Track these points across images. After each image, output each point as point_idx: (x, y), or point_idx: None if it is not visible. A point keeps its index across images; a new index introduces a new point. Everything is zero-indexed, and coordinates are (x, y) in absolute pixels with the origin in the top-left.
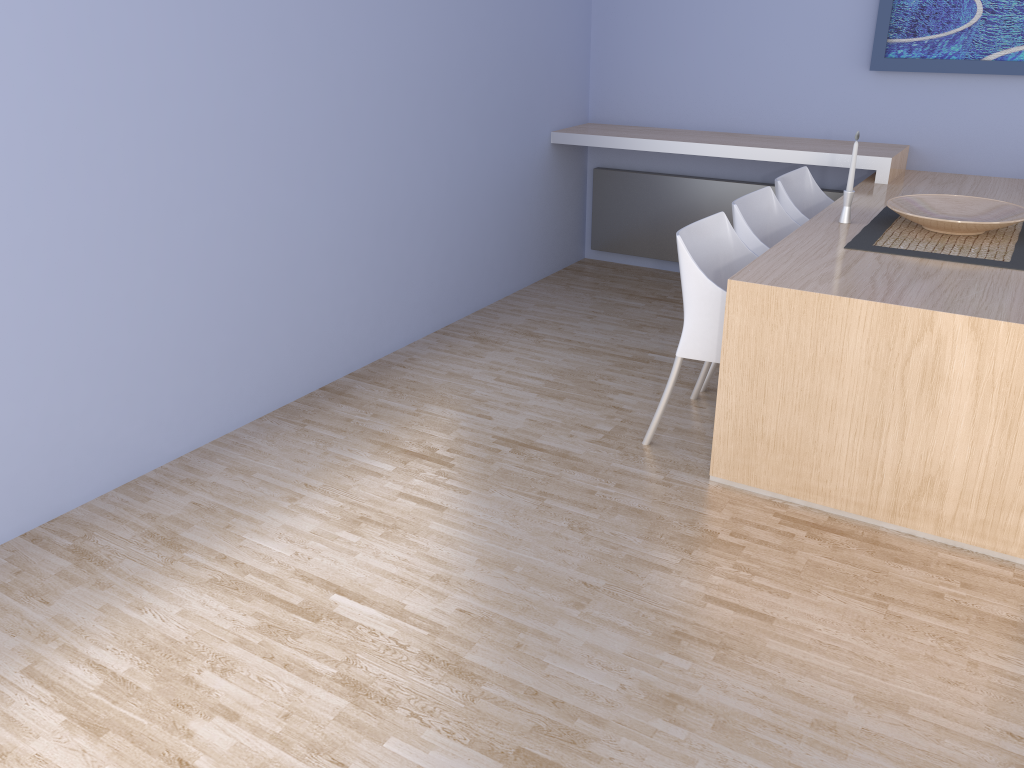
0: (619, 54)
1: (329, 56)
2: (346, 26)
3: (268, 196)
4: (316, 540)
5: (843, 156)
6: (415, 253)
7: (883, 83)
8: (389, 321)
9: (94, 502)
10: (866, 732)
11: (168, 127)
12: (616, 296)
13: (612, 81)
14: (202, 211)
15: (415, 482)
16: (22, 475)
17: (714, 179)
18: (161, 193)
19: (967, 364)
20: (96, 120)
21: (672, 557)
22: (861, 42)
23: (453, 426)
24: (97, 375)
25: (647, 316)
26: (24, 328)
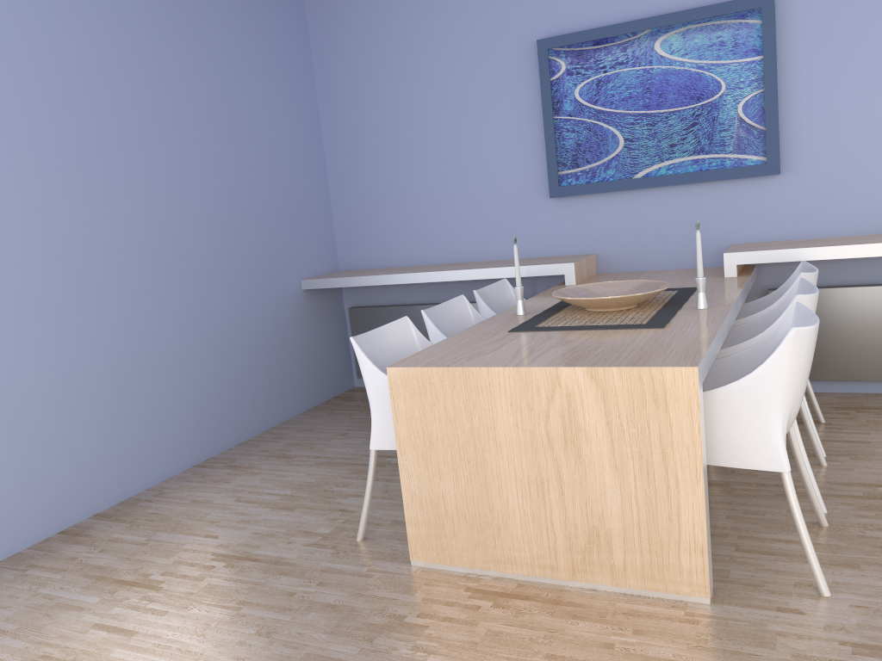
0: (355, 212)
1: (46, 225)
2: (63, 199)
3: None
4: None
5: (536, 266)
6: (163, 394)
7: (564, 207)
8: (138, 460)
9: None
10: None
11: None
12: None
13: (353, 234)
14: None
15: (115, 610)
16: None
17: None
18: None
19: (596, 412)
20: None
21: (352, 648)
22: (540, 177)
23: (177, 550)
24: None
25: None
26: None
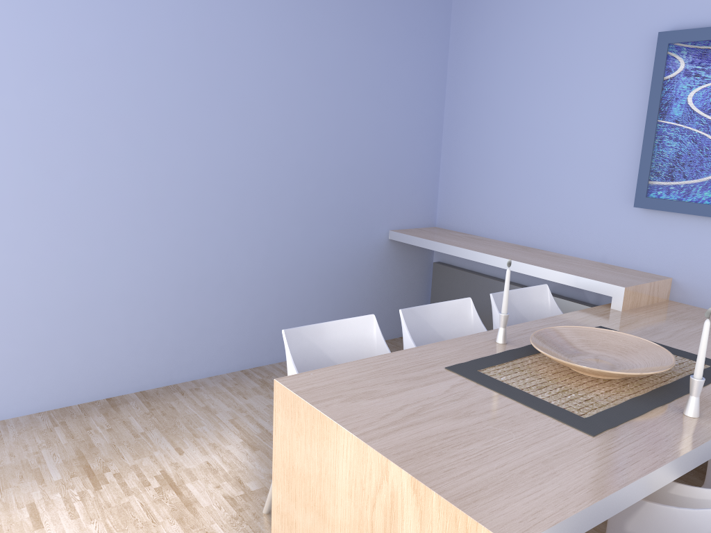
0: (457, 177)
1: (141, 159)
2: (161, 140)
3: (67, 252)
4: None
5: (585, 279)
6: (224, 308)
7: (649, 219)
8: (190, 356)
9: None
10: None
11: None
12: None
13: (452, 197)
14: None
15: (55, 496)
16: None
17: (514, 283)
18: None
19: (413, 530)
20: None
21: None
22: (631, 182)
23: (147, 453)
24: None
25: None
26: None
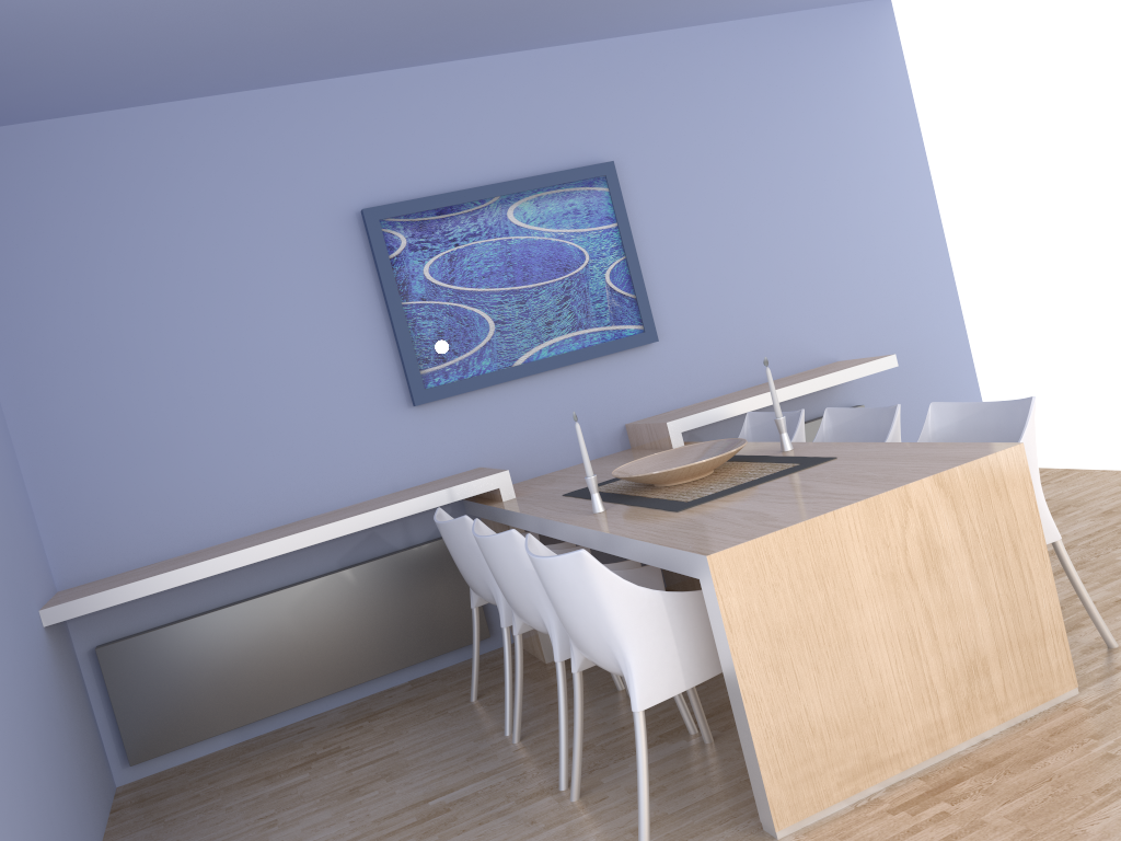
0: (79, 484)
1: None
2: None
3: None
4: None
5: (461, 486)
6: None
7: (429, 416)
8: None
9: None
10: None
11: None
12: (254, 789)
13: (80, 522)
14: None
15: None
16: None
17: (284, 587)
18: None
19: (950, 523)
20: None
21: None
22: (390, 383)
23: None
24: None
25: (339, 779)
26: None
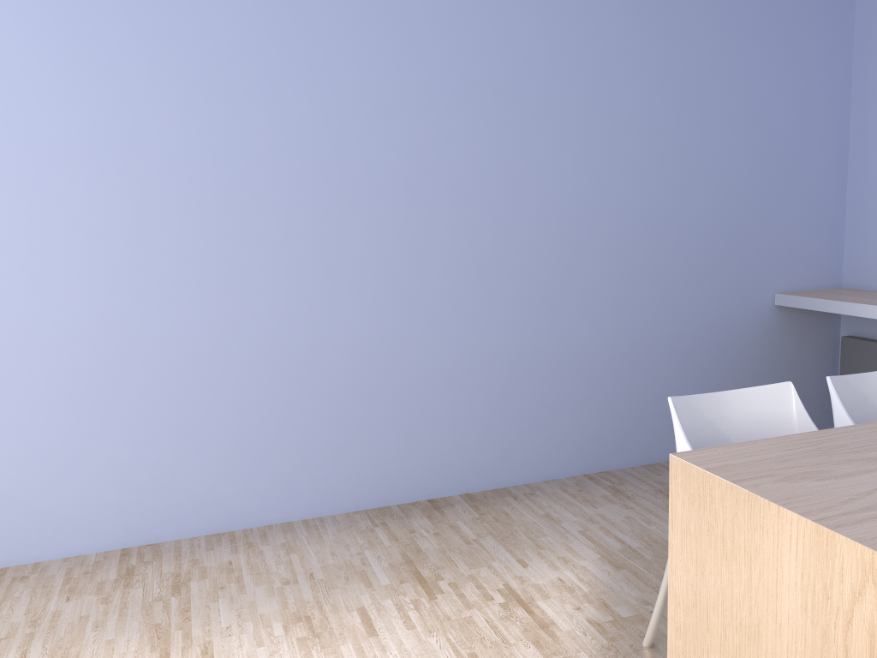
0: (875, 215)
1: (465, 212)
2: (487, 188)
3: (386, 323)
4: (254, 622)
5: None
6: (561, 393)
7: None
8: (522, 453)
9: (184, 540)
10: None
11: (292, 262)
12: None
13: (867, 244)
14: (317, 328)
15: (385, 602)
16: (131, 503)
17: None
18: (279, 311)
19: None
20: (230, 253)
21: None
22: None
23: (484, 563)
24: (204, 441)
25: None
26: (149, 395)
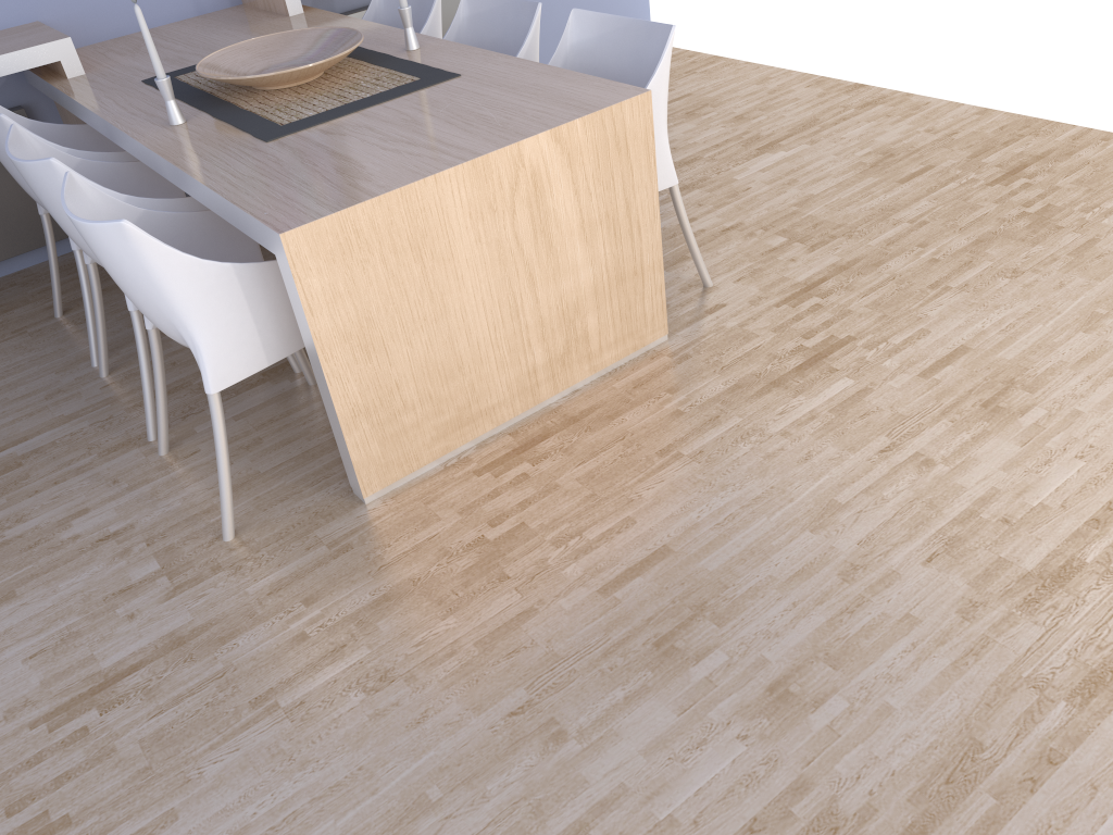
0: None
1: None
2: None
3: None
4: None
5: (4, 57)
6: None
7: None
8: None
9: None
10: (864, 543)
11: None
12: None
13: None
14: None
15: None
16: None
17: None
18: None
19: (564, 183)
20: None
21: (506, 597)
22: None
23: None
24: None
25: None
26: None
